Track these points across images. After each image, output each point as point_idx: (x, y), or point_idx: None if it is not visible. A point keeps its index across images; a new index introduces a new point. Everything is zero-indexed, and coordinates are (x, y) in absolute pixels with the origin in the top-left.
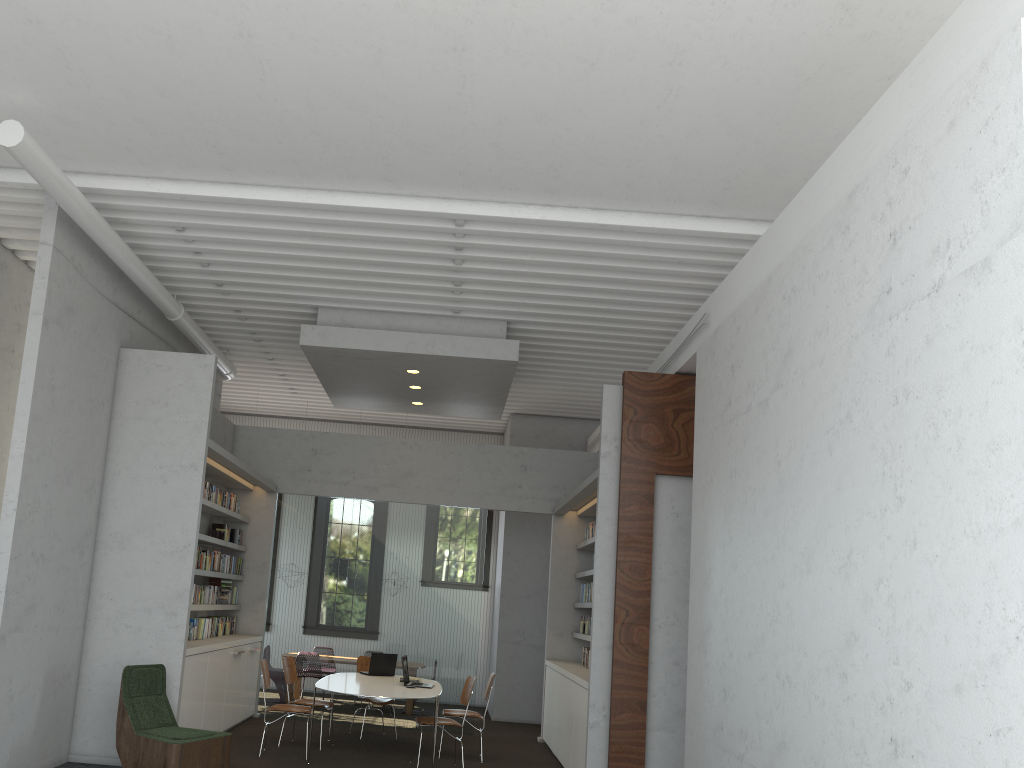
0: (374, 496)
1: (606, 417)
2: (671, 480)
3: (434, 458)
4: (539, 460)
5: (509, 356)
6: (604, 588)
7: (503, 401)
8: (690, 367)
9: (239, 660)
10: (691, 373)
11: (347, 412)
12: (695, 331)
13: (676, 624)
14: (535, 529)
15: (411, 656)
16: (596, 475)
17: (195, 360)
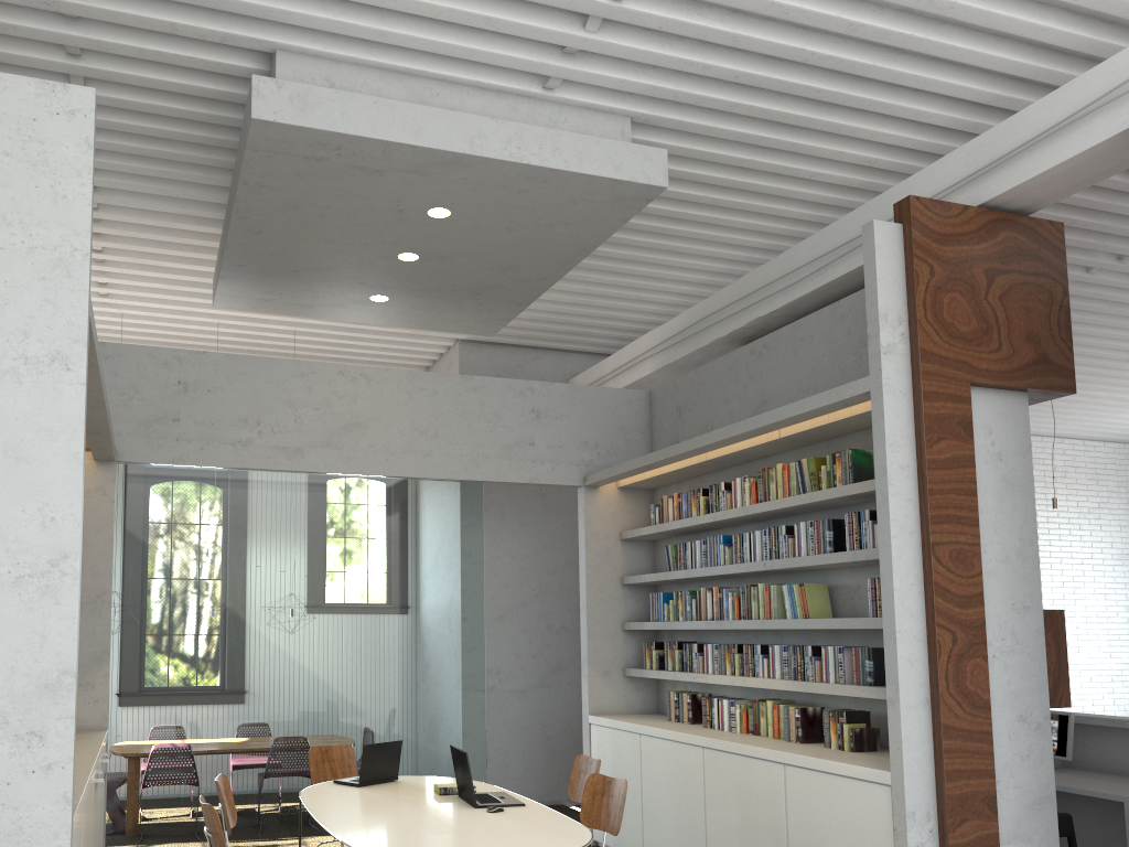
0: (298, 465)
1: (883, 280)
2: (986, 396)
3: (395, 398)
4: (557, 402)
5: (653, 178)
6: (908, 595)
7: (538, 294)
8: (1021, 192)
9: (97, 791)
10: (999, 209)
11: (182, 339)
12: (1109, 101)
13: (1016, 650)
14: (505, 516)
15: (379, 734)
16: (858, 390)
17: (42, 96)
